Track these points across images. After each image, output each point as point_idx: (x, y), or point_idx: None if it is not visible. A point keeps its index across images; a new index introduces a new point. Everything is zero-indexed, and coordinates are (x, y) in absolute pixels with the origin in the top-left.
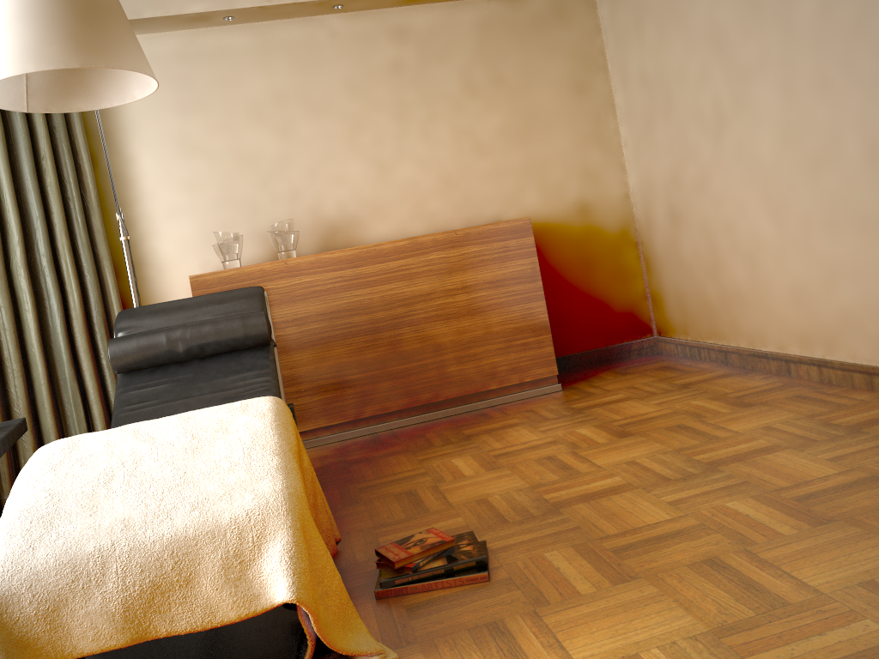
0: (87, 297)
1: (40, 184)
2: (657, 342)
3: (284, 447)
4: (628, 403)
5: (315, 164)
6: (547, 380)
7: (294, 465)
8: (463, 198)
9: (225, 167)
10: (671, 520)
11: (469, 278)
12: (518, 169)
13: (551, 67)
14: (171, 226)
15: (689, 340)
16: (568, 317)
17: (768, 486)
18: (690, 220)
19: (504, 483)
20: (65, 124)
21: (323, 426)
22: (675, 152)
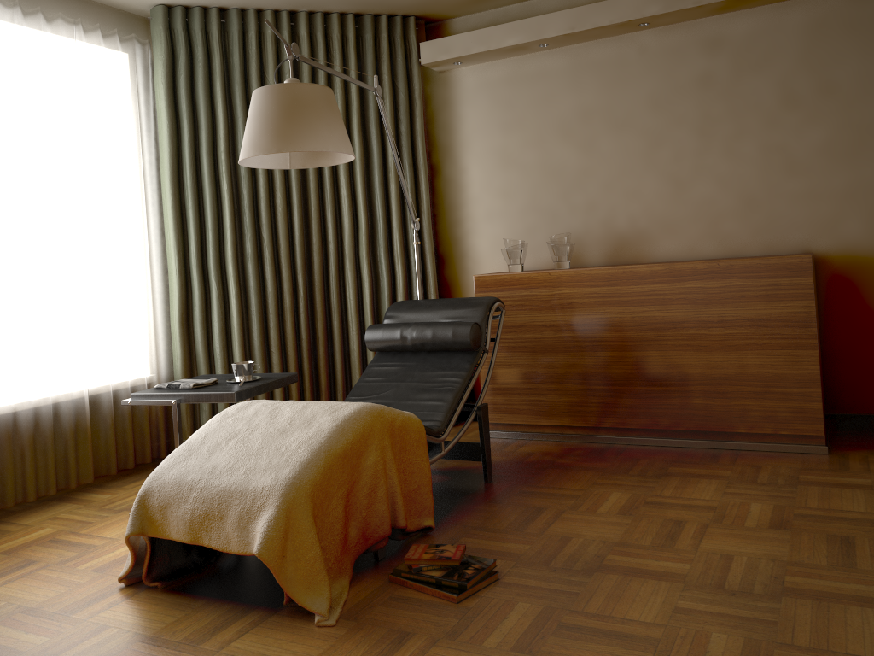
0: (411, 280)
1: (387, 191)
2: None
3: (322, 448)
4: (855, 493)
5: (612, 178)
6: (811, 438)
7: (319, 463)
8: (764, 221)
9: (533, 179)
10: (646, 624)
11: (727, 312)
12: (839, 192)
13: None
14: (487, 227)
15: None
16: None
17: (782, 637)
18: None
19: (606, 530)
20: (409, 144)
21: (568, 425)
22: None
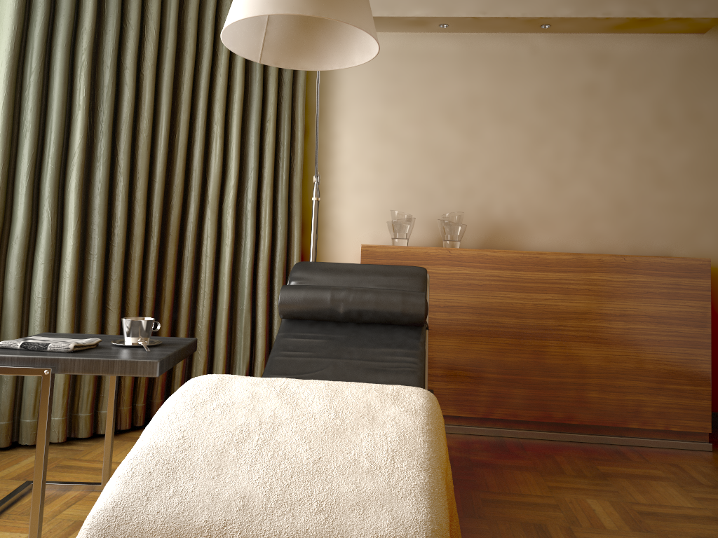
0: (275, 244)
1: (261, 141)
2: None
3: (433, 462)
4: None
5: (493, 167)
6: (696, 435)
7: (442, 489)
8: (632, 226)
9: (411, 156)
10: None
11: (629, 307)
12: (698, 208)
13: None
14: (355, 199)
15: None
16: None
17: None
18: None
19: None
20: (291, 96)
21: (451, 415)
22: None
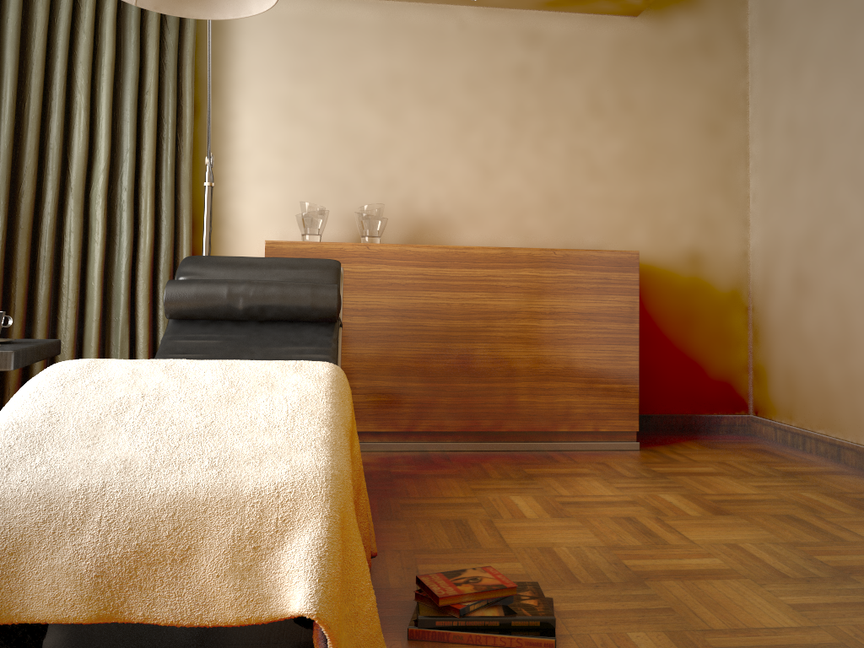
0: (158, 242)
1: (139, 117)
2: (751, 422)
3: (337, 419)
4: (721, 479)
5: (417, 155)
6: (624, 435)
7: (345, 444)
8: (565, 221)
9: (325, 141)
10: (798, 629)
11: (559, 304)
12: (630, 202)
13: (686, 101)
14: (258, 191)
15: (793, 425)
16: (656, 372)
17: None
18: (821, 290)
19: (573, 535)
20: (176, 64)
21: (371, 431)
22: (816, 211)
